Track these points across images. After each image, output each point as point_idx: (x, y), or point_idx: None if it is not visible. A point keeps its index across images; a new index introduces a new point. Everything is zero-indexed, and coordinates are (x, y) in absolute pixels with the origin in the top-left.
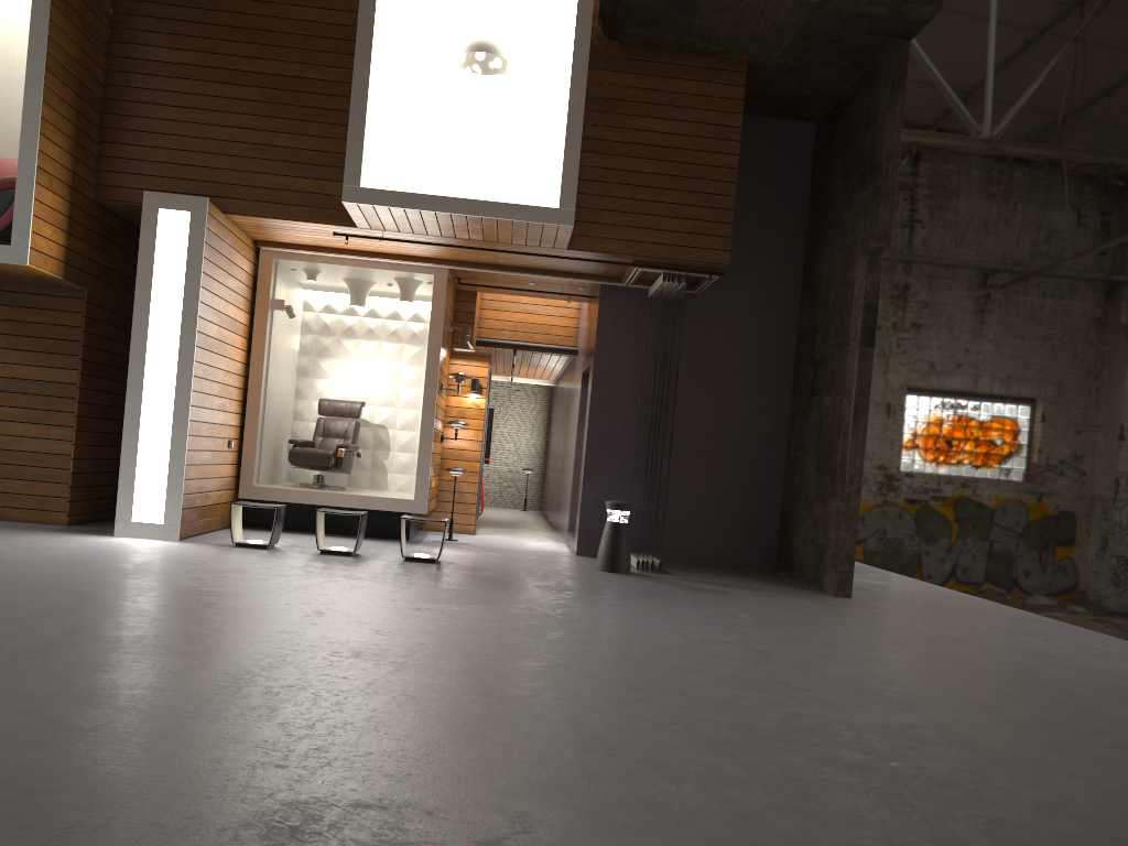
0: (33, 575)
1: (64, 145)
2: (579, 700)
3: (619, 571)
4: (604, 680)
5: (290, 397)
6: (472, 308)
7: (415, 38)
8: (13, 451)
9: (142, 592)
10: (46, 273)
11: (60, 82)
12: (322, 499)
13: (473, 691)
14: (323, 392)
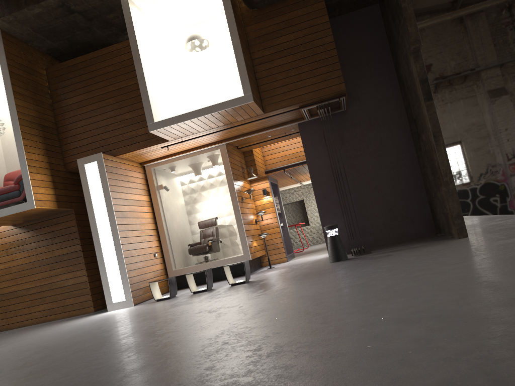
0: (38, 343)
1: (40, 153)
2: (213, 348)
3: (340, 260)
4: (246, 330)
5: (186, 225)
6: (252, 158)
7: (175, 48)
8: (66, 286)
9: (74, 339)
10: (48, 208)
11: (29, 128)
12: (203, 267)
13: (157, 357)
14: (200, 218)
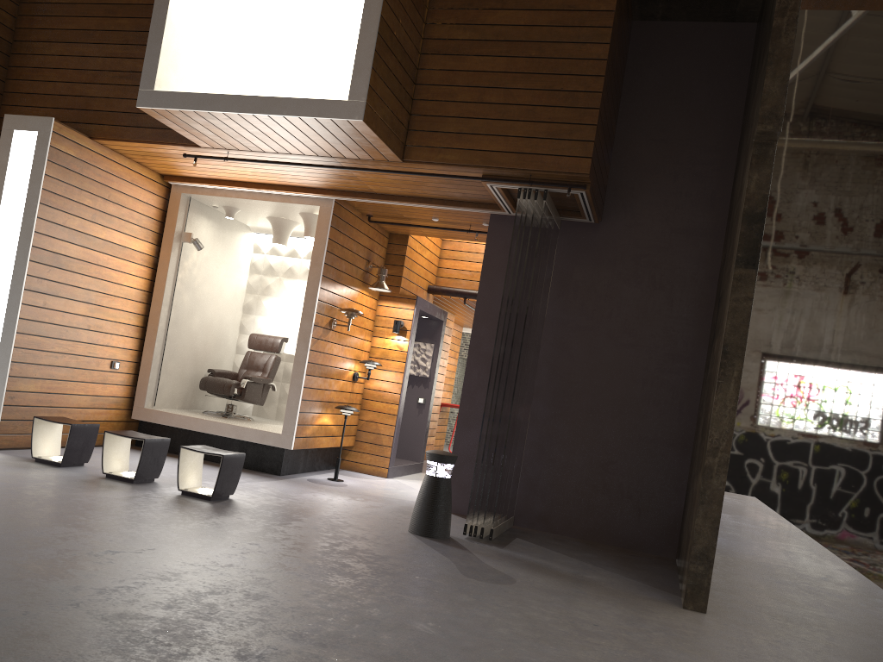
0: None
1: None
2: None
3: (428, 535)
4: None
5: (228, 330)
6: (402, 251)
7: None
8: None
9: None
10: None
11: None
12: (200, 426)
13: None
14: (262, 328)
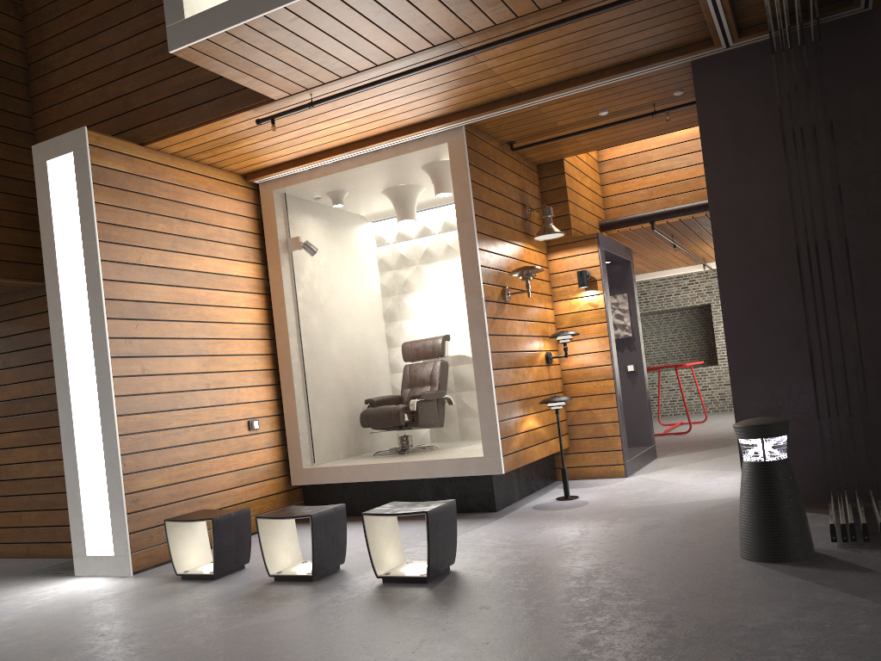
0: None
1: None
2: None
3: (784, 558)
4: None
5: (374, 348)
6: (561, 183)
7: None
8: (25, 479)
9: None
10: None
11: None
12: (376, 473)
13: None
14: (413, 334)
